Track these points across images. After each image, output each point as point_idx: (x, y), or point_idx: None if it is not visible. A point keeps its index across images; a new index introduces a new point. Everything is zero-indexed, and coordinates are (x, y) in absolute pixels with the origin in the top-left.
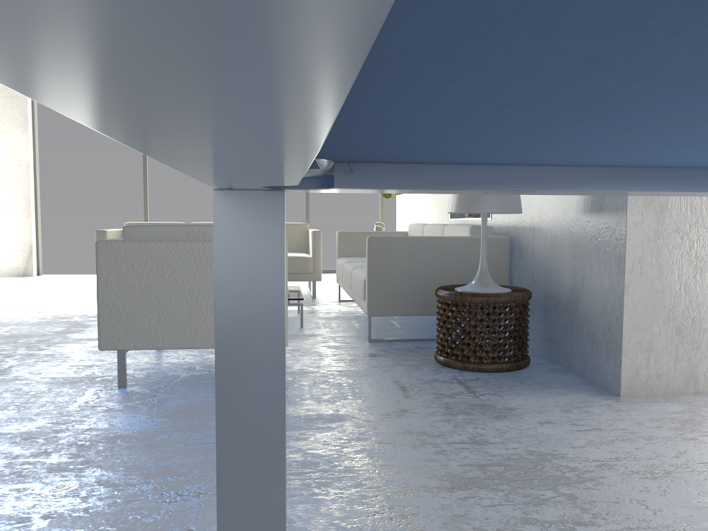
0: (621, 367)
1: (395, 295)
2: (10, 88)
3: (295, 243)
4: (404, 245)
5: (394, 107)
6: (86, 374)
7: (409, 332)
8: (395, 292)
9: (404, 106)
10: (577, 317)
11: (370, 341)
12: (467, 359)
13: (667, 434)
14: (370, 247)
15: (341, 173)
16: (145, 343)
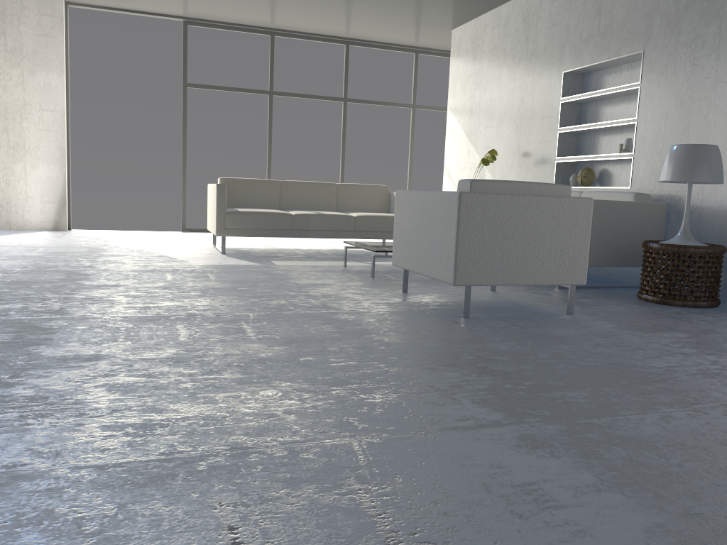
0: None
1: None
2: (44, 26)
3: (378, 204)
4: (594, 207)
5: None
6: (405, 309)
7: None
8: None
9: None
10: None
11: (559, 287)
12: (684, 298)
13: None
14: None
15: None
16: (489, 280)
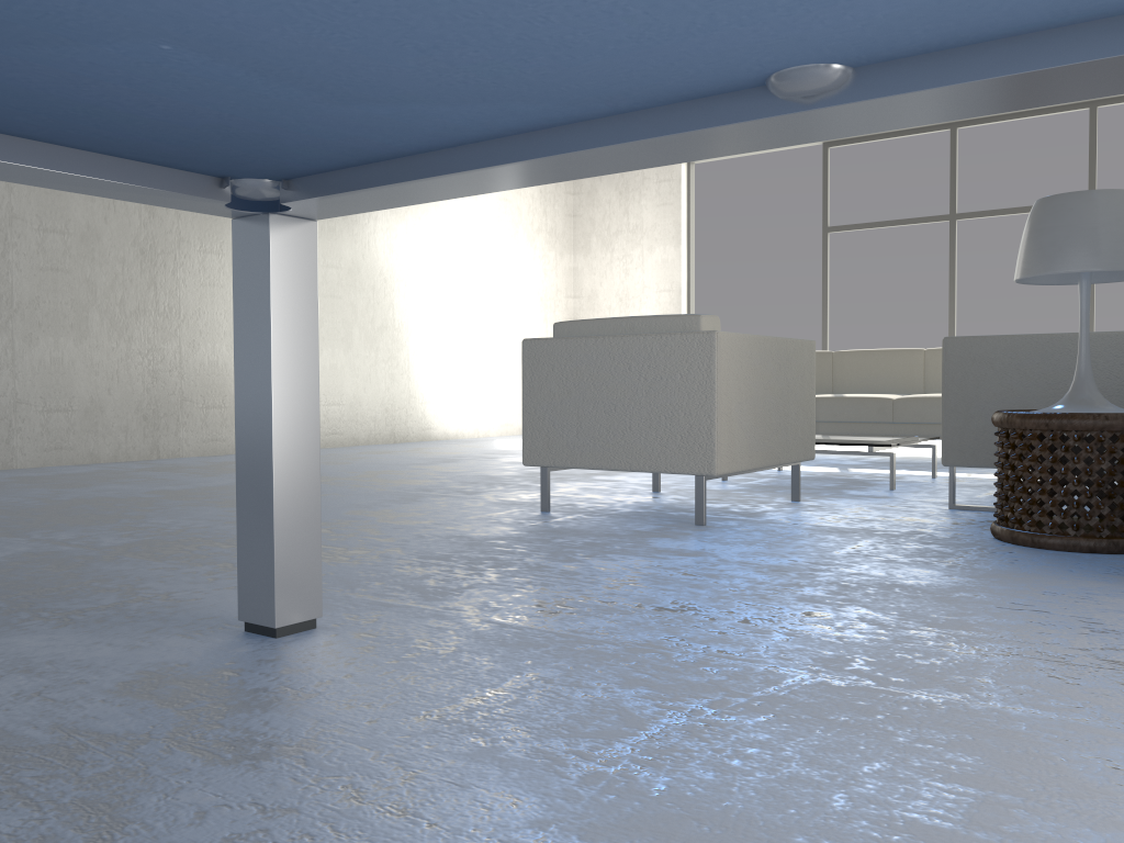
0: None
1: (988, 433)
2: (662, 194)
3: None
4: (1004, 350)
5: (6, 123)
6: (537, 501)
7: None
8: (989, 427)
9: (3, 121)
10: None
11: (951, 507)
12: (1020, 526)
13: None
14: (946, 354)
15: (284, 190)
16: (564, 459)
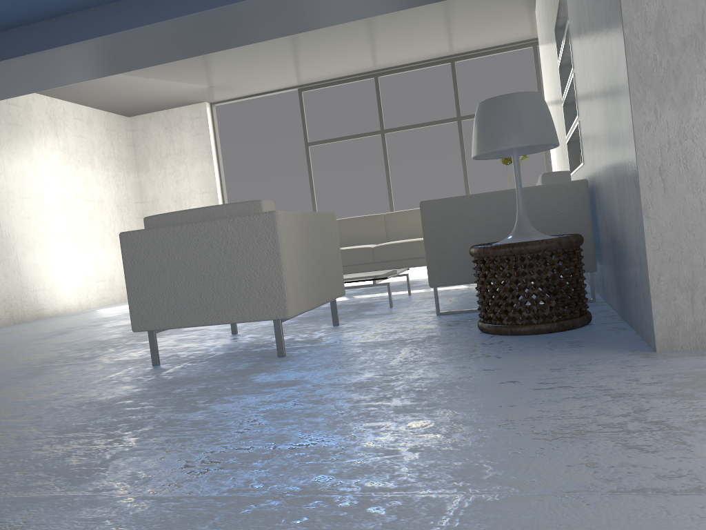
0: (652, 313)
1: (456, 262)
2: (196, 127)
3: None
4: (459, 206)
5: None
6: (146, 356)
7: None
8: (456, 258)
9: None
10: (627, 259)
11: (438, 314)
12: (500, 322)
13: (655, 391)
14: (423, 213)
15: None
16: (167, 322)
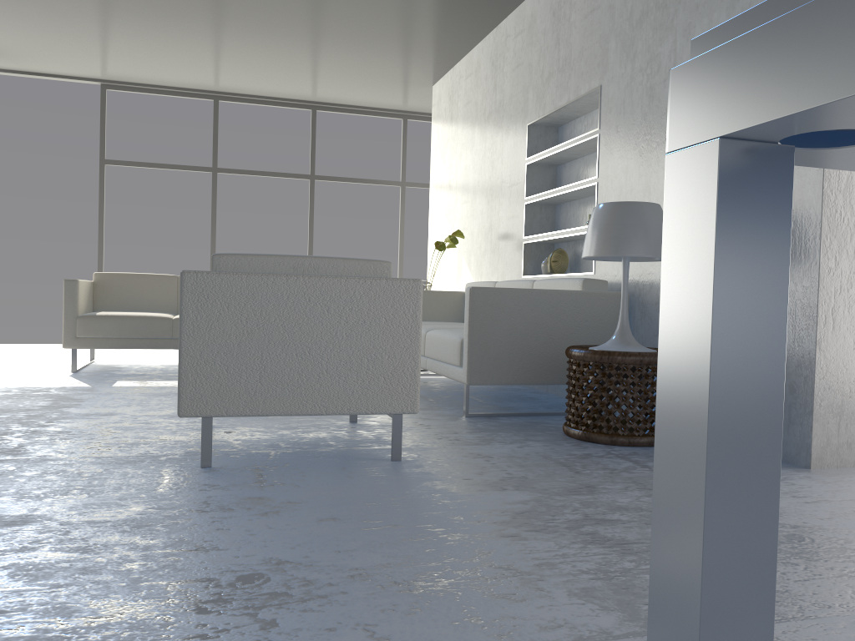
0: (811, 434)
1: (500, 359)
2: None
3: None
4: (511, 299)
5: None
6: (138, 453)
7: (502, 407)
8: (501, 355)
9: None
10: None
11: (467, 415)
12: (614, 432)
13: None
14: (473, 300)
15: None
16: (241, 407)
